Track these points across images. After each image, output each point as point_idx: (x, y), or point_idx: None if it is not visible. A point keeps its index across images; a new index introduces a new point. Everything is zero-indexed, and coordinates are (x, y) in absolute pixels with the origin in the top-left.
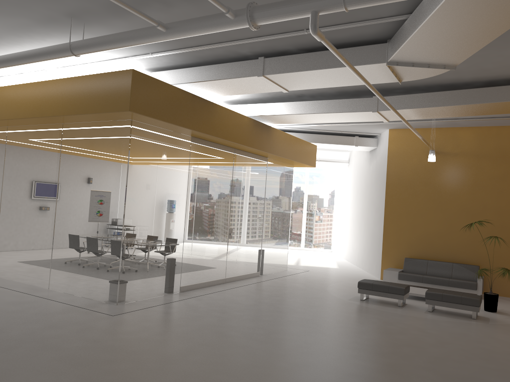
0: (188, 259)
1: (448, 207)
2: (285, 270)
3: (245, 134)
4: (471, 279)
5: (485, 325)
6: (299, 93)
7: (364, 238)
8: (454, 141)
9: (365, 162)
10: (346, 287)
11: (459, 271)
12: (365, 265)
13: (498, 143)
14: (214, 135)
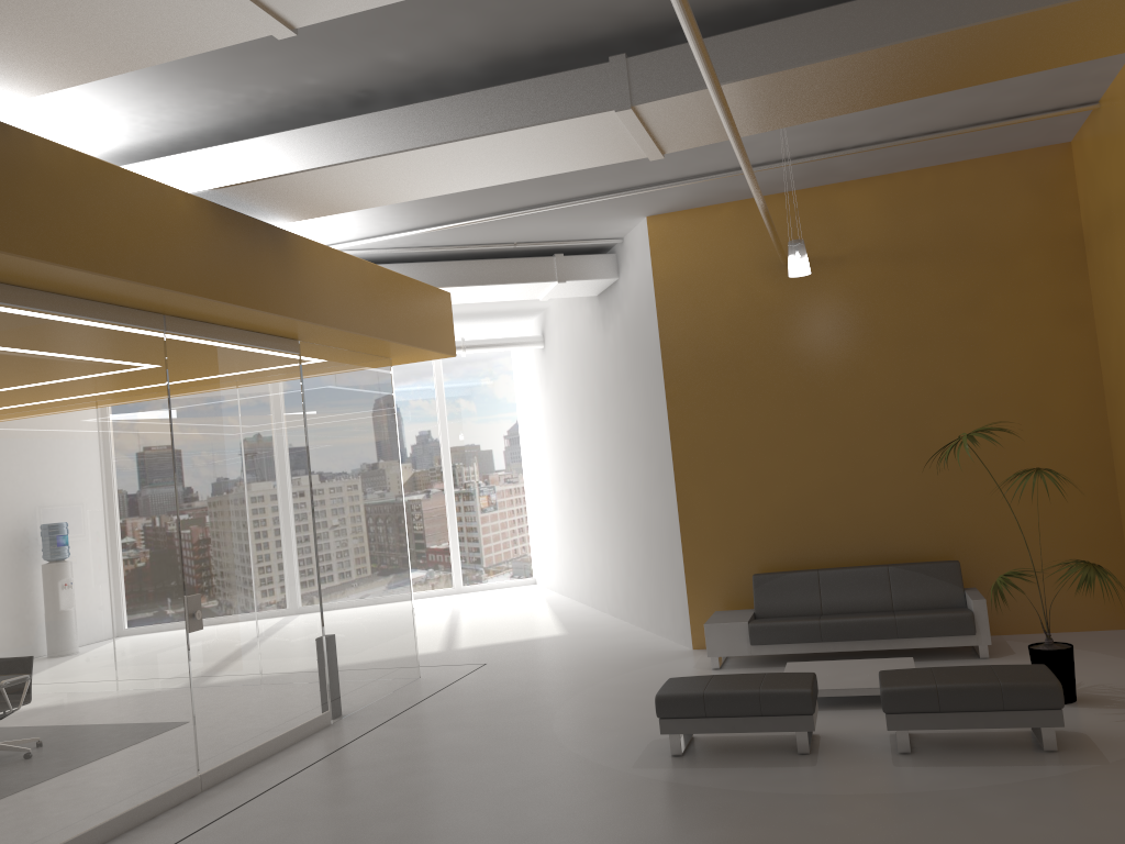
0: (6, 762)
1: (844, 410)
2: (415, 680)
3: (187, 252)
4: (947, 603)
5: (1106, 771)
6: (356, 85)
7: (622, 538)
8: (830, 223)
9: (591, 328)
10: (610, 707)
11: (911, 587)
12: (639, 612)
13: (947, 214)
14: (39, 255)
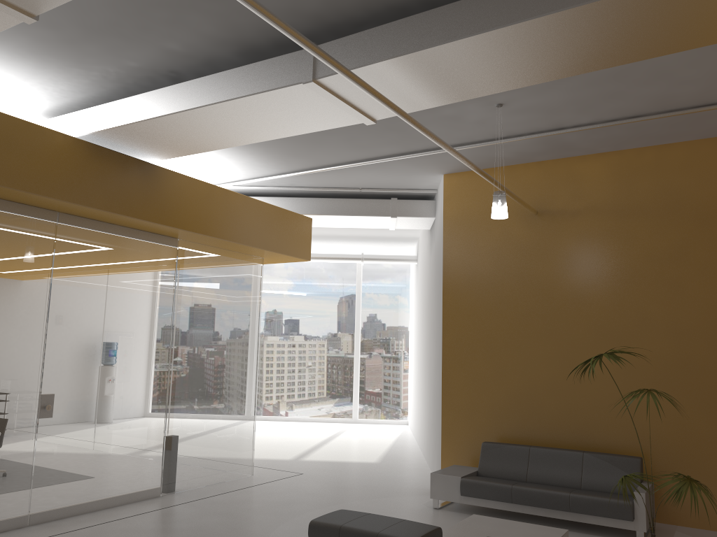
0: None
1: (568, 326)
2: (248, 476)
3: (58, 172)
4: None
5: None
6: (164, 67)
7: (428, 401)
8: (571, 185)
9: (428, 252)
10: None
11: (598, 472)
12: (429, 456)
13: (662, 182)
14: None
